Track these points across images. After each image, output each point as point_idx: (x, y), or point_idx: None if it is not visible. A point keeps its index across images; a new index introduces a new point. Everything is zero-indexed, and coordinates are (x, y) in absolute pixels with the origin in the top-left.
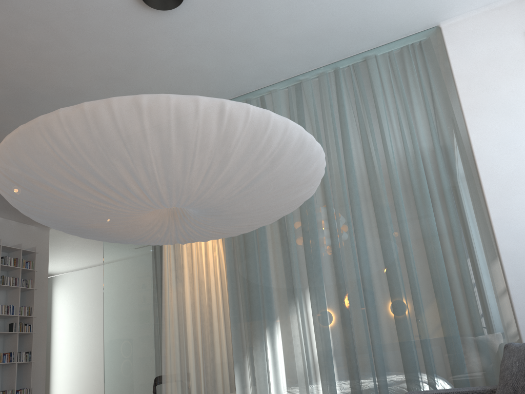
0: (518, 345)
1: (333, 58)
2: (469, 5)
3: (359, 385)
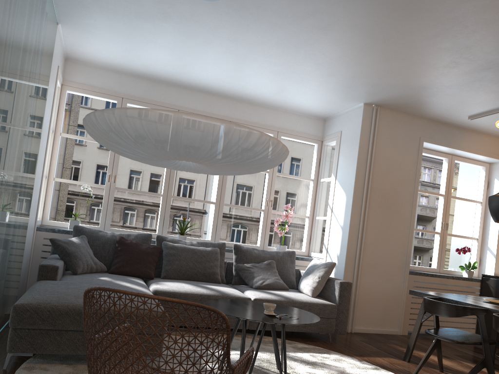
0: (66, 240)
1: None
2: (69, 33)
3: (4, 260)
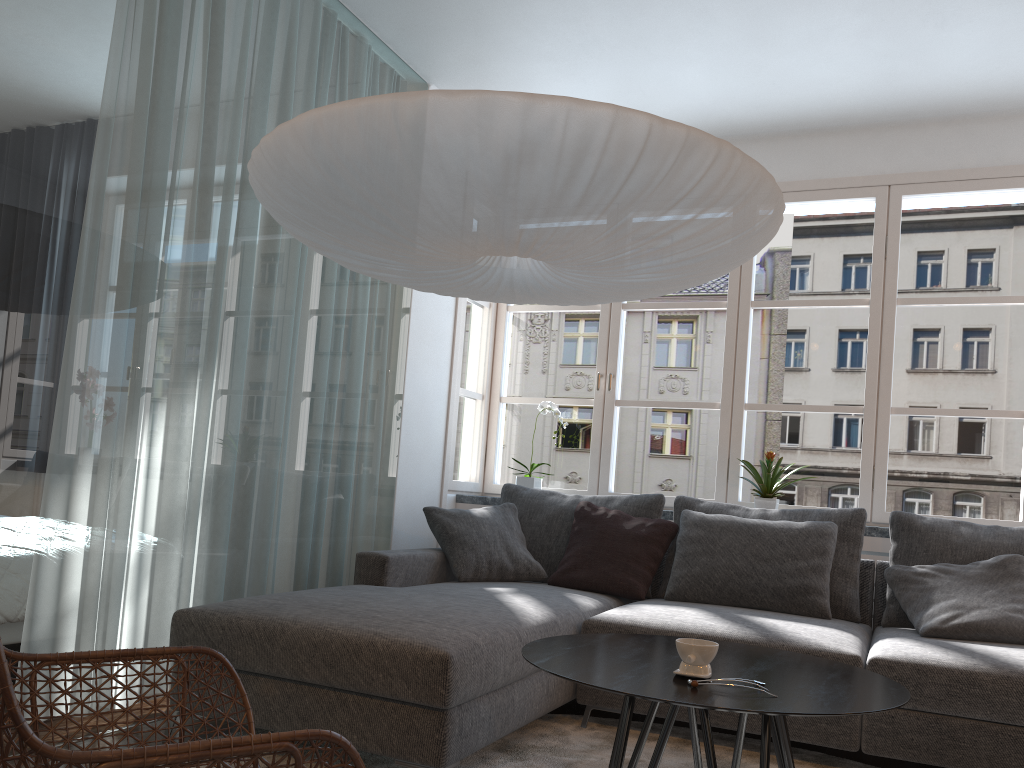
0: (455, 511)
1: (353, 4)
2: None
3: (267, 538)
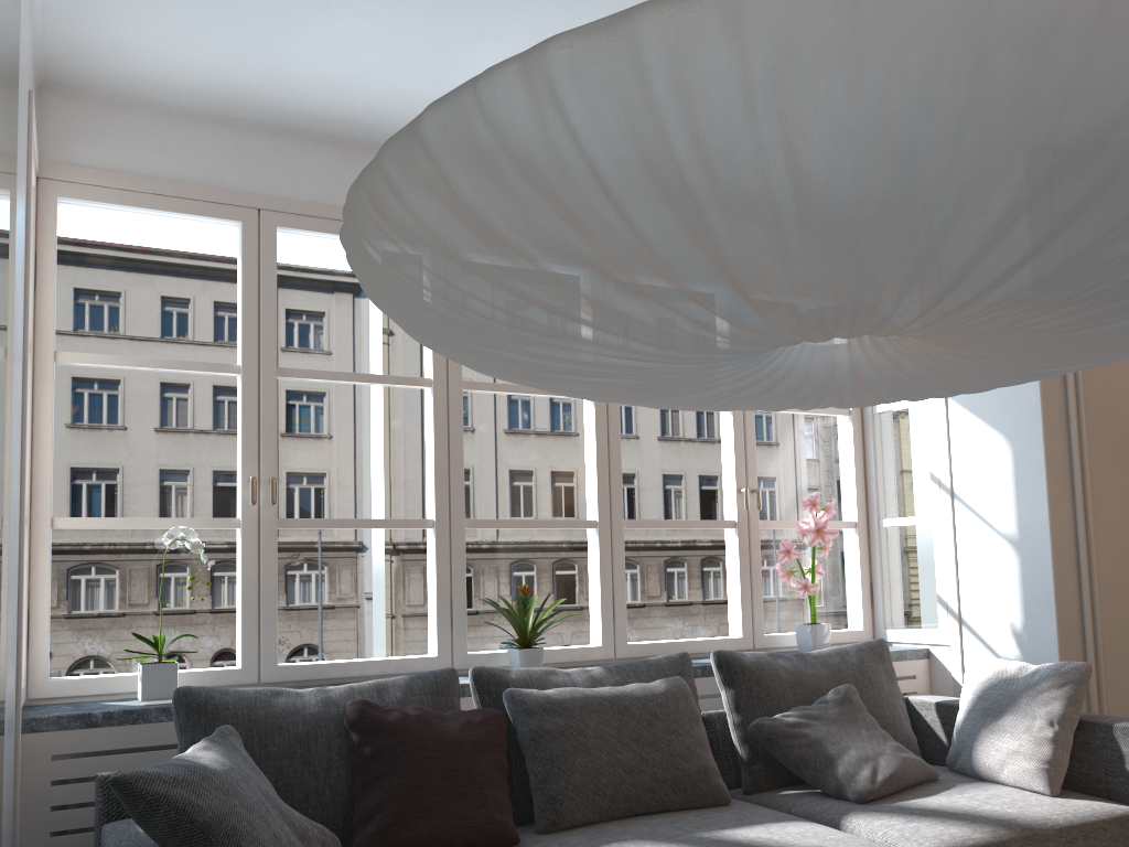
0: (178, 770)
1: None
2: None
3: None
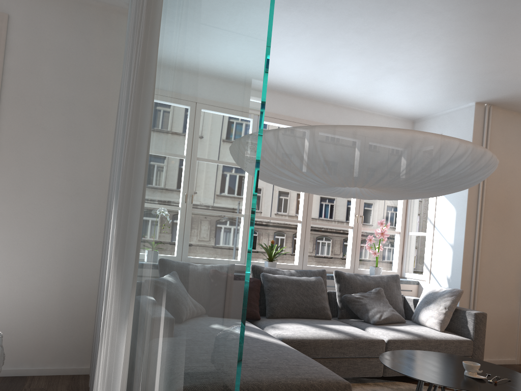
0: None
1: None
2: None
3: None
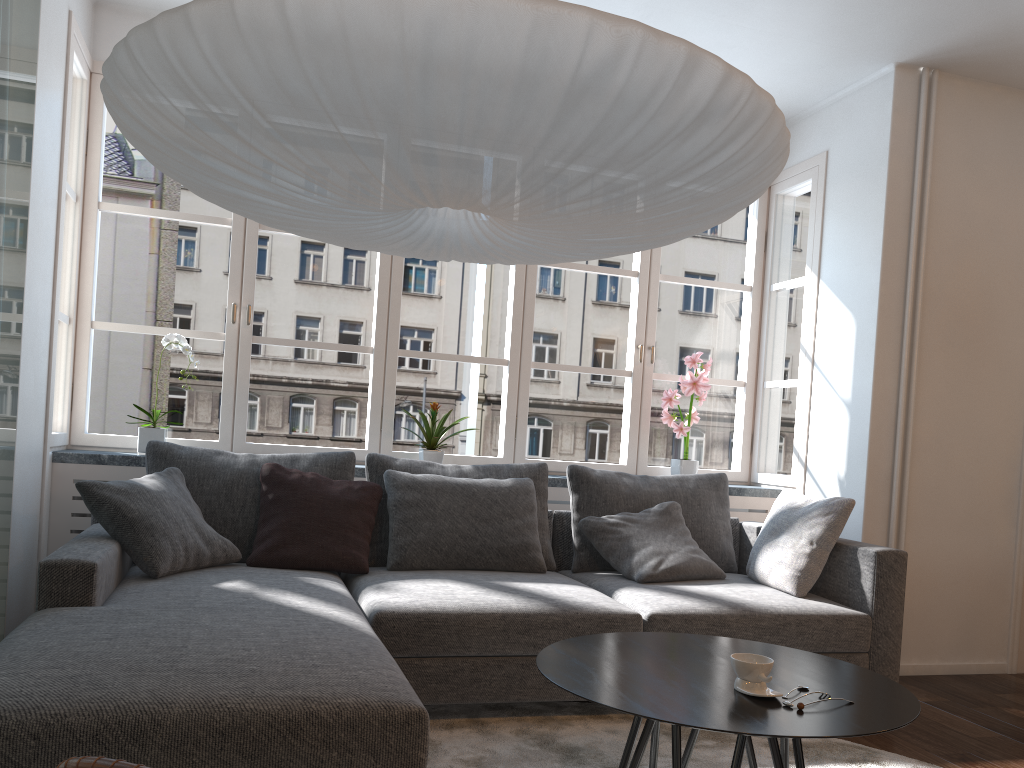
0: (123, 485)
1: None
2: None
3: None
